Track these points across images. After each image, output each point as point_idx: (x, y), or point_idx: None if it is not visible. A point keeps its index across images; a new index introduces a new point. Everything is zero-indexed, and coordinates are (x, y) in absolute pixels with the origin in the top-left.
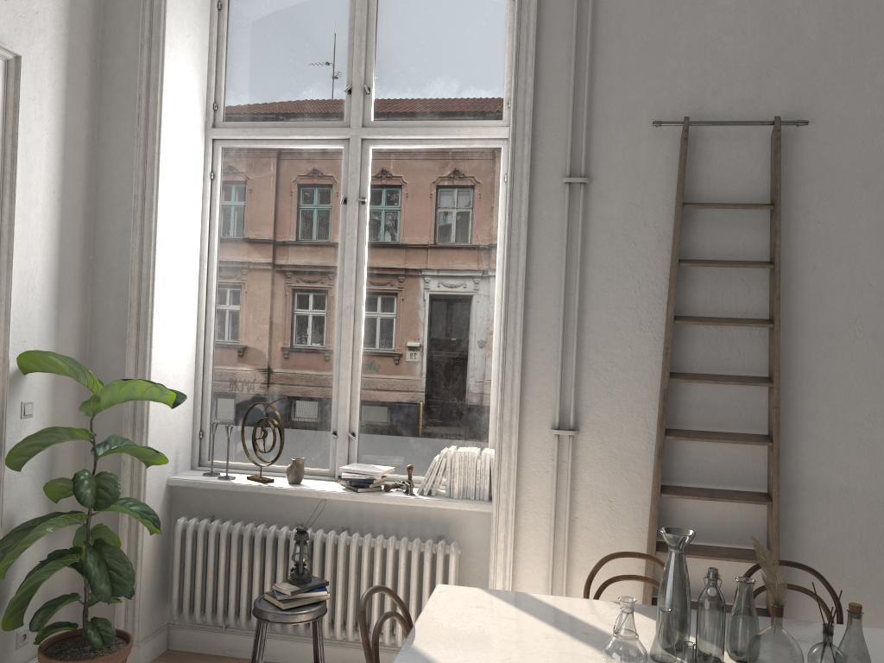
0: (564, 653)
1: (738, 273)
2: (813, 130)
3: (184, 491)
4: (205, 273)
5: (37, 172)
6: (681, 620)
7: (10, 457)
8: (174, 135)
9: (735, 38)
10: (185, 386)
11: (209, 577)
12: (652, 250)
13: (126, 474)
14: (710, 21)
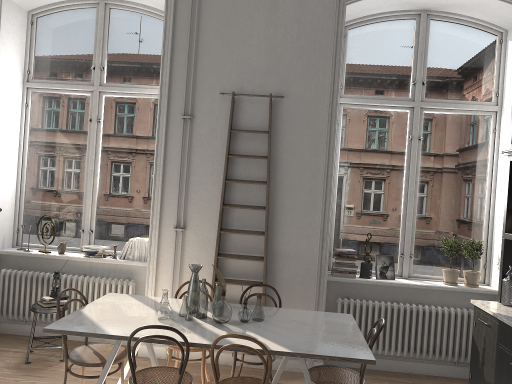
0: (143, 313)
1: (255, 161)
2: (287, 100)
3: (6, 257)
4: (22, 152)
5: None
6: (194, 300)
7: None
8: (4, 85)
9: (256, 58)
10: (9, 206)
11: (16, 296)
12: (219, 149)
13: None
14: (246, 49)
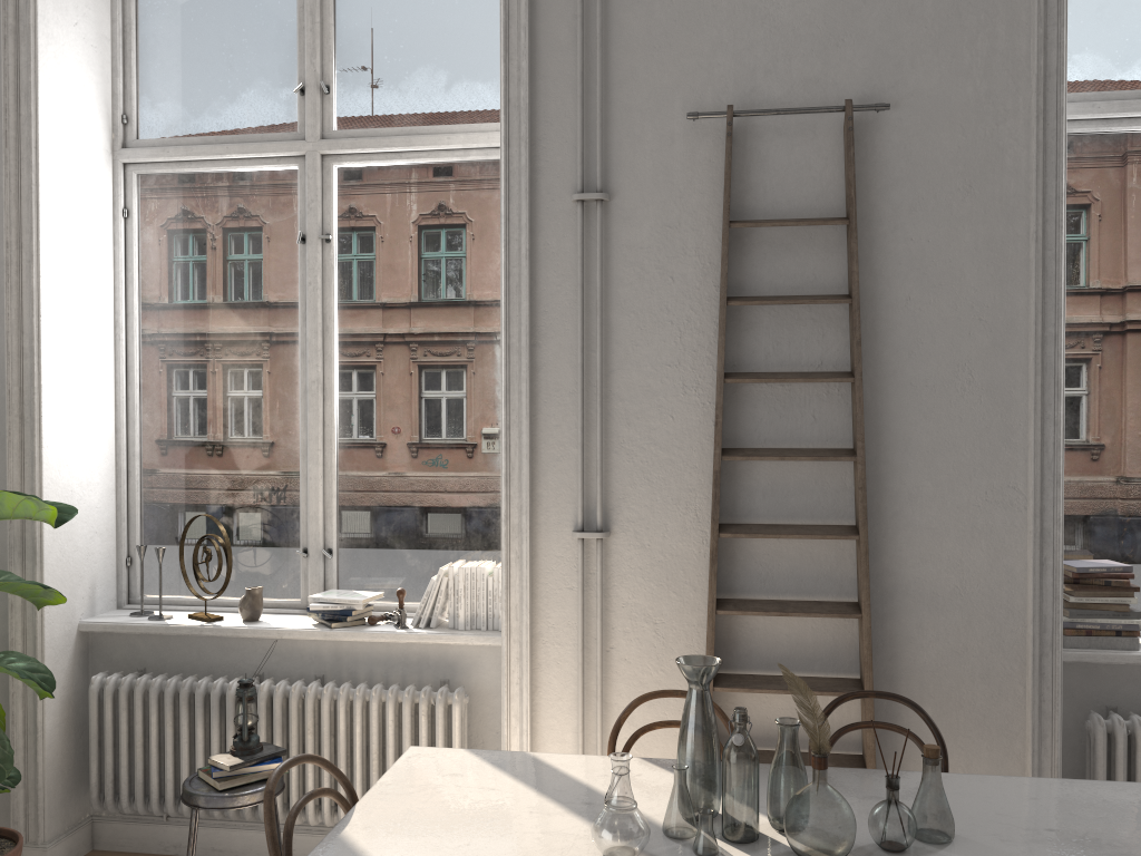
0: (547, 833)
1: (809, 312)
2: (899, 117)
3: (104, 638)
4: (123, 344)
5: None
6: (706, 779)
7: None
8: (62, 158)
9: None
10: (100, 497)
11: (137, 751)
12: (695, 287)
13: (16, 619)
14: None
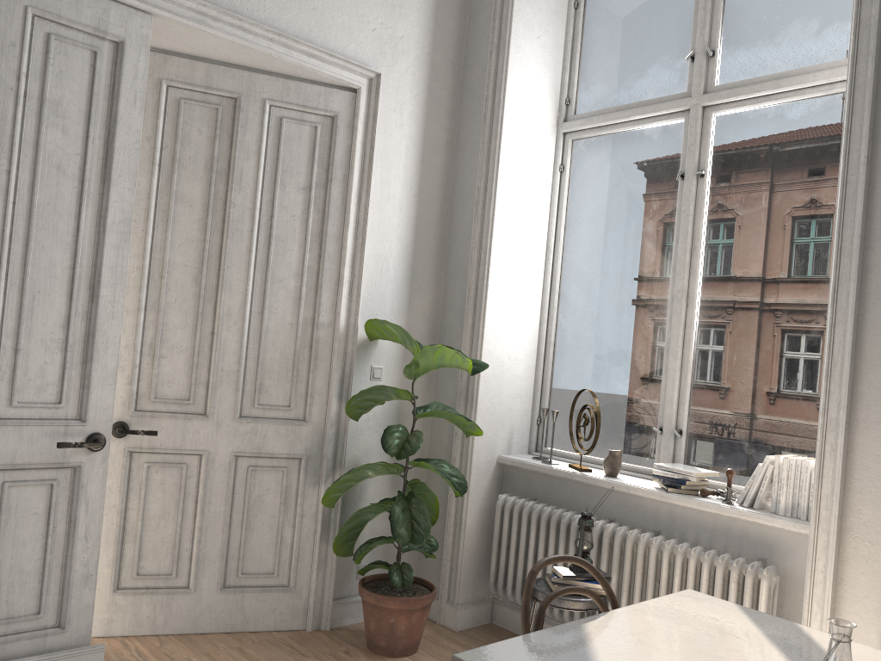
0: None
1: None
2: None
3: (513, 471)
4: (550, 262)
5: (395, 171)
6: None
7: (350, 408)
8: (518, 130)
9: None
10: (523, 370)
11: (519, 555)
12: None
13: (457, 444)
14: None
